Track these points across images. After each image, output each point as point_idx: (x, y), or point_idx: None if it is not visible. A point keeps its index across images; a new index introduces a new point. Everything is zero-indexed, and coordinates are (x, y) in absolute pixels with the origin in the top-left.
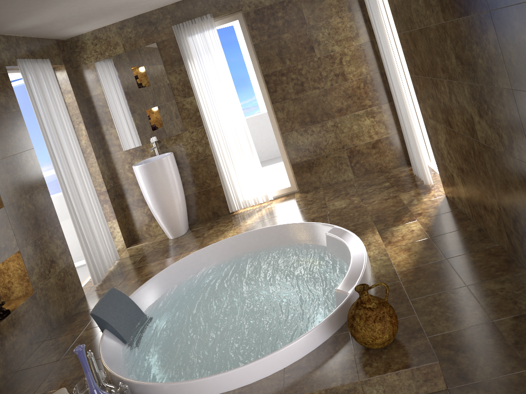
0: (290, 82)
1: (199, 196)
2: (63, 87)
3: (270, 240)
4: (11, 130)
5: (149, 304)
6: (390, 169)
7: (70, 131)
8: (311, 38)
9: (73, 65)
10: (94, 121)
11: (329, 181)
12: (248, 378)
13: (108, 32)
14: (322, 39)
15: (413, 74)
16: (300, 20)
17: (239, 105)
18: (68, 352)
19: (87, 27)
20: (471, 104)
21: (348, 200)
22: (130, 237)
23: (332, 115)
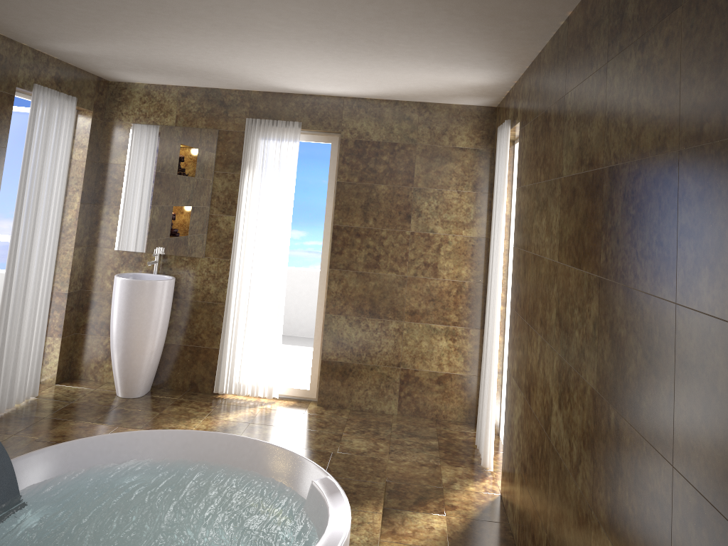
0: (364, 249)
1: (183, 352)
2: (79, 138)
3: (239, 457)
4: None
5: (33, 482)
6: (449, 421)
7: (57, 197)
8: (412, 204)
9: (105, 116)
10: (96, 196)
11: (362, 404)
12: None
13: (166, 94)
14: (425, 210)
15: (514, 307)
16: (407, 176)
17: (286, 252)
18: None
19: (142, 77)
20: (555, 385)
21: (372, 444)
22: (68, 370)
23: (400, 315)
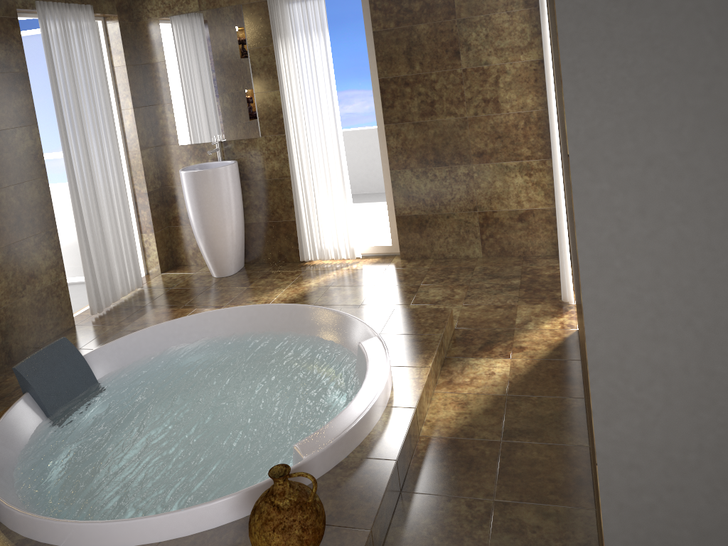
0: (416, 98)
1: (264, 229)
2: (113, 45)
3: (301, 325)
4: (5, 96)
5: (111, 370)
6: (538, 257)
7: (102, 108)
8: (458, 38)
9: (133, 16)
10: (149, 98)
11: (444, 252)
12: (106, 540)
13: None
14: (474, 42)
15: None
16: (447, 8)
17: (337, 116)
18: (2, 401)
19: None
20: None
21: (449, 292)
22: (172, 259)
23: (467, 159)
